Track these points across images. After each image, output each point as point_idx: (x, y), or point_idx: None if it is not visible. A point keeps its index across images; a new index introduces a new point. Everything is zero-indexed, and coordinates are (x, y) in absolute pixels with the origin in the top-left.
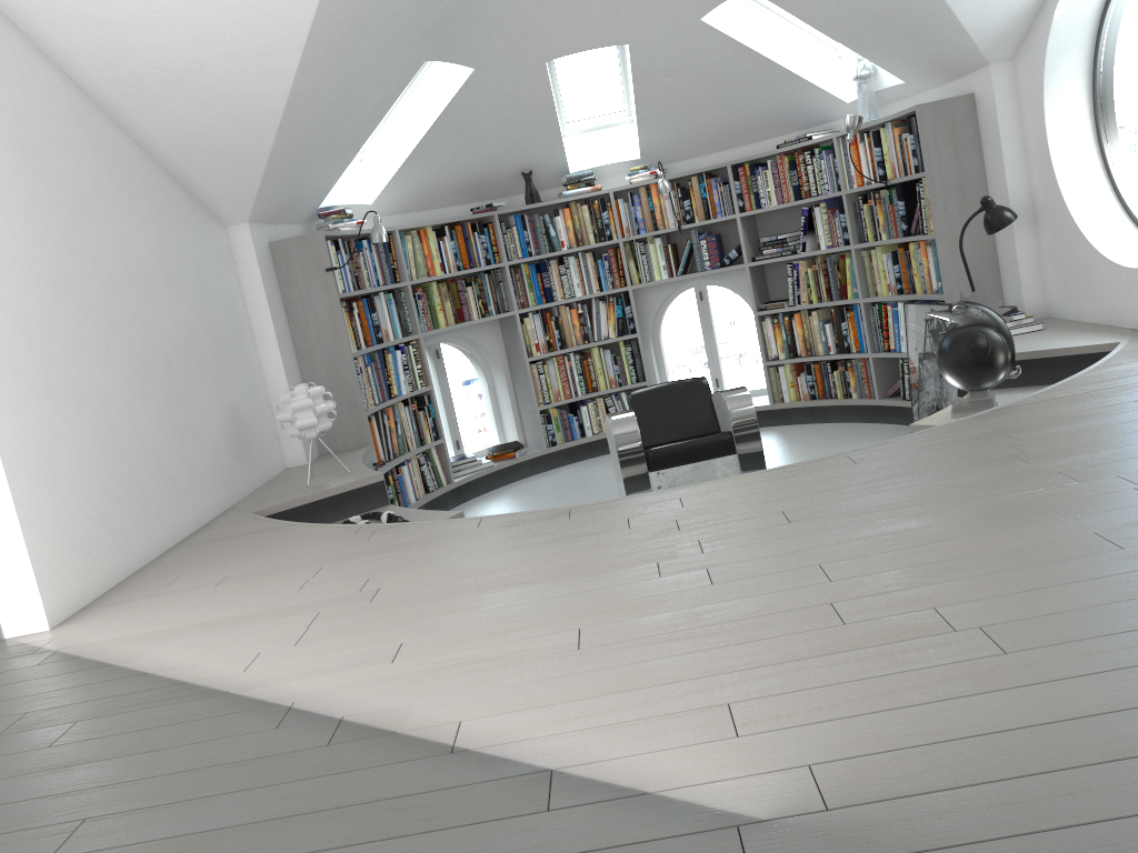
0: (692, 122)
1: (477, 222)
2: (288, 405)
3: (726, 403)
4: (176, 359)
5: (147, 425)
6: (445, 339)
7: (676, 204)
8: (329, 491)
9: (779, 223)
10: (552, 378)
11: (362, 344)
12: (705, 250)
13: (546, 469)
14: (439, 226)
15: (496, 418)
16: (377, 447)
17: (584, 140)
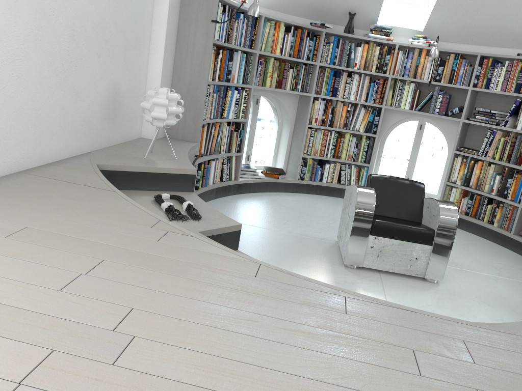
0: (468, 19)
1: (311, 32)
2: (151, 99)
3: (439, 210)
4: (81, 35)
5: (34, 73)
6: (264, 94)
7: (433, 67)
8: (156, 169)
9: (491, 103)
10: (317, 141)
11: (216, 78)
12: (439, 101)
13: (292, 191)
14: (288, 25)
15: (275, 150)
16: (201, 144)
17: (393, 7)
